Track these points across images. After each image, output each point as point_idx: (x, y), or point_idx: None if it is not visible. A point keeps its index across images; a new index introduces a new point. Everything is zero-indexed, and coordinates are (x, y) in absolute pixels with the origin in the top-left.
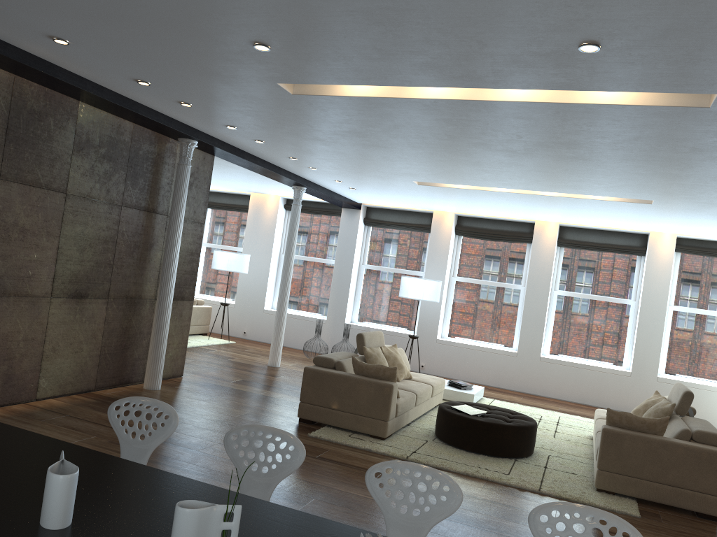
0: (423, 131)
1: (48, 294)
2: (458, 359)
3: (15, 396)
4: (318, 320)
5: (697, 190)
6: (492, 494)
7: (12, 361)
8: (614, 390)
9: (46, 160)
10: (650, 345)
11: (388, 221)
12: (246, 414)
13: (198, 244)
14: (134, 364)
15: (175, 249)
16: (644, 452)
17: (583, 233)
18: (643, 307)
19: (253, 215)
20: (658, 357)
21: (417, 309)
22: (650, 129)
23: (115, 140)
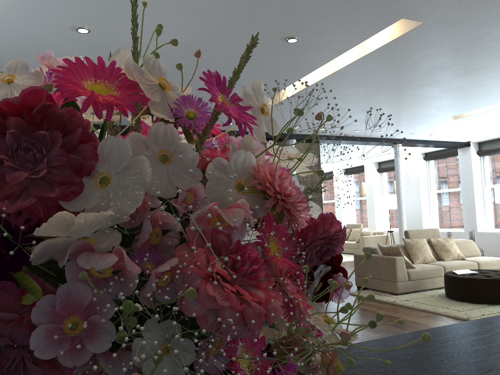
0: (358, 95)
1: None
2: None
3: None
4: (449, 232)
5: None
6: (420, 319)
7: None
8: None
9: None
10: None
11: (495, 148)
12: None
13: (319, 194)
14: None
15: None
16: None
17: None
18: None
19: (404, 169)
20: None
21: None
22: (441, 43)
23: None
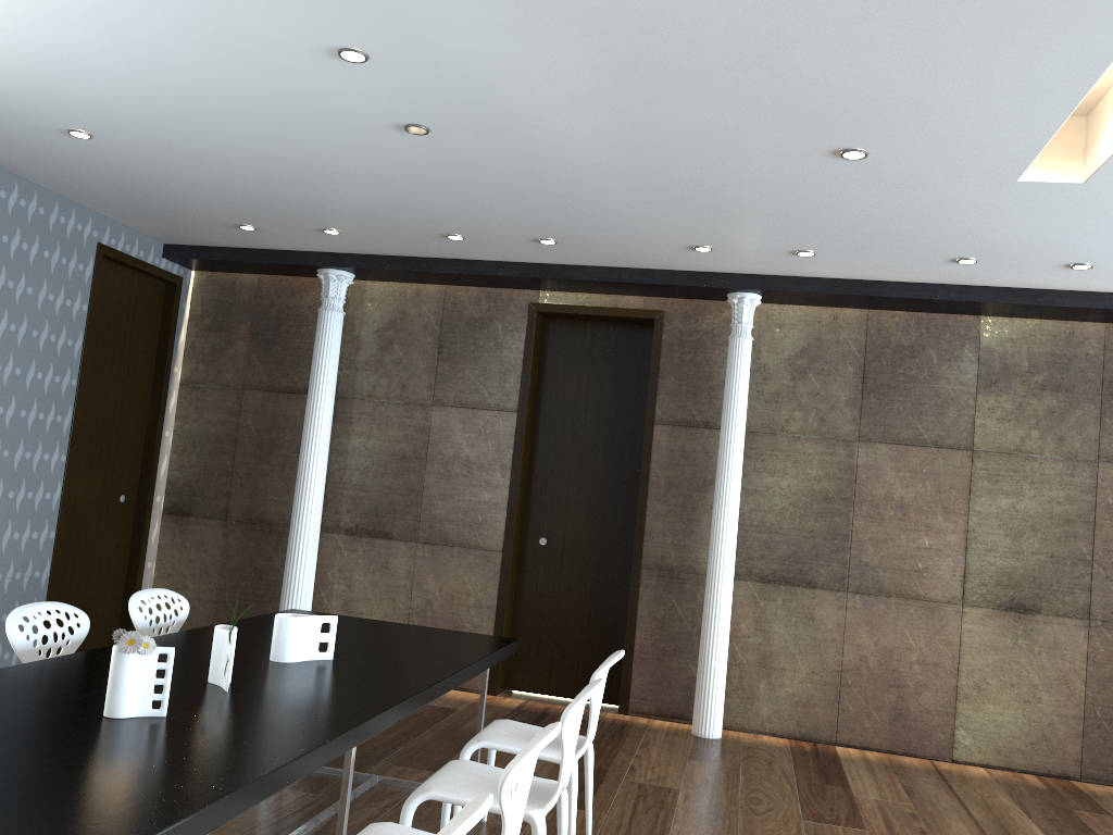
0: None
1: (956, 600)
2: None
3: (912, 743)
4: None
5: None
6: None
7: (902, 689)
8: None
9: (929, 407)
10: None
11: None
12: None
13: None
14: None
15: None
16: None
17: None
18: None
19: None
20: None
21: None
22: None
23: (1063, 358)
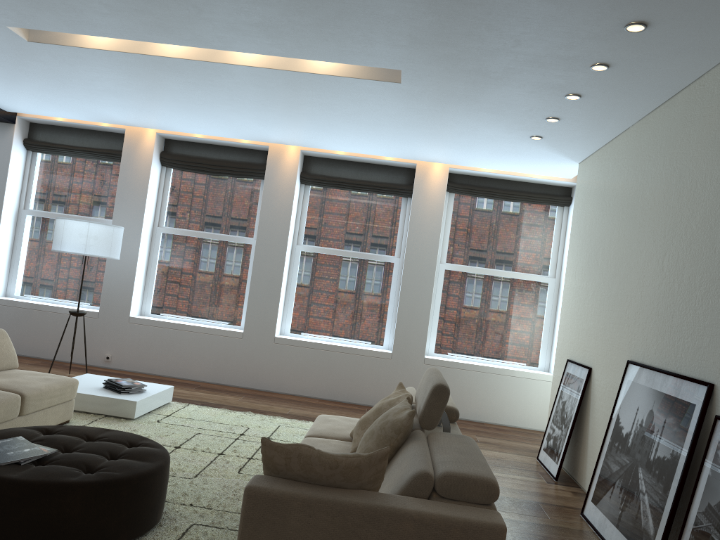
0: None
1: None
2: (161, 346)
3: None
4: None
5: (461, 25)
6: None
7: None
8: (371, 379)
9: None
10: (416, 315)
11: (63, 144)
12: None
13: None
14: None
15: None
16: (332, 536)
17: (335, 166)
18: (408, 264)
19: None
20: (426, 332)
21: (84, 270)
22: None
23: None
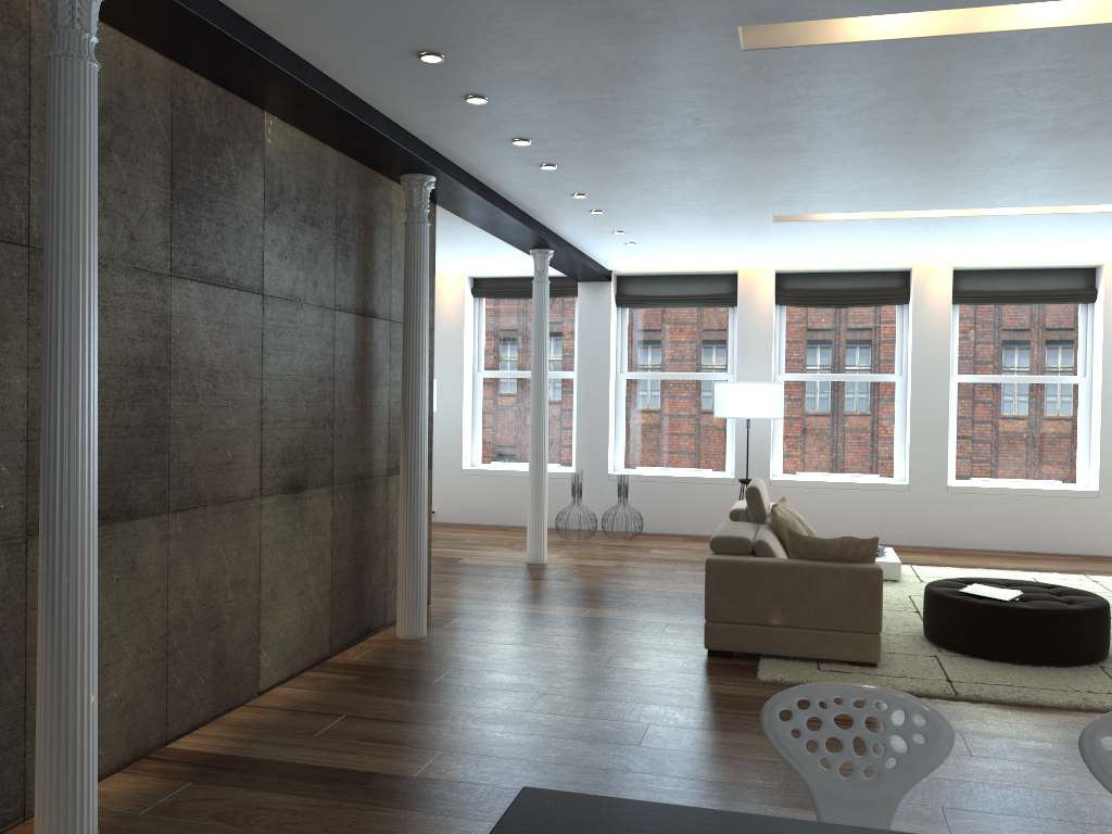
0: (927, 107)
1: (257, 492)
2: (811, 508)
3: (230, 694)
4: (574, 475)
5: None
6: None
7: (220, 629)
8: (1074, 523)
9: (231, 232)
10: None
11: (658, 295)
12: (613, 657)
13: (430, 367)
14: (373, 597)
15: (423, 380)
16: None
17: (989, 278)
18: (1107, 384)
19: None
20: None
21: (748, 434)
22: None
23: (316, 187)
